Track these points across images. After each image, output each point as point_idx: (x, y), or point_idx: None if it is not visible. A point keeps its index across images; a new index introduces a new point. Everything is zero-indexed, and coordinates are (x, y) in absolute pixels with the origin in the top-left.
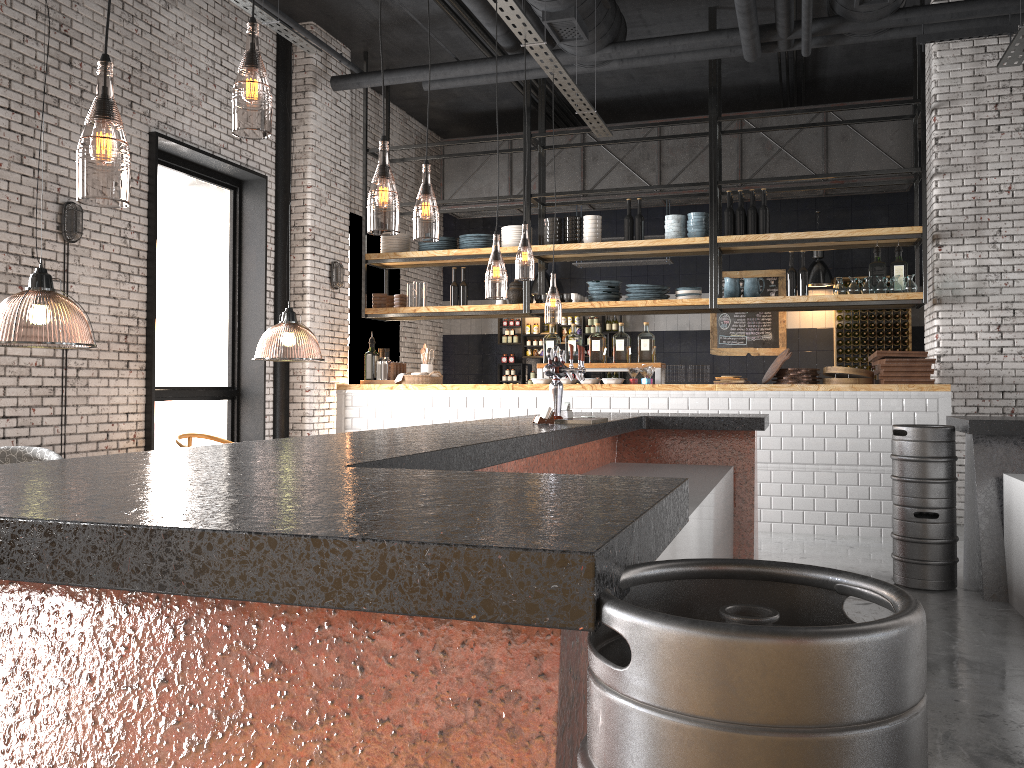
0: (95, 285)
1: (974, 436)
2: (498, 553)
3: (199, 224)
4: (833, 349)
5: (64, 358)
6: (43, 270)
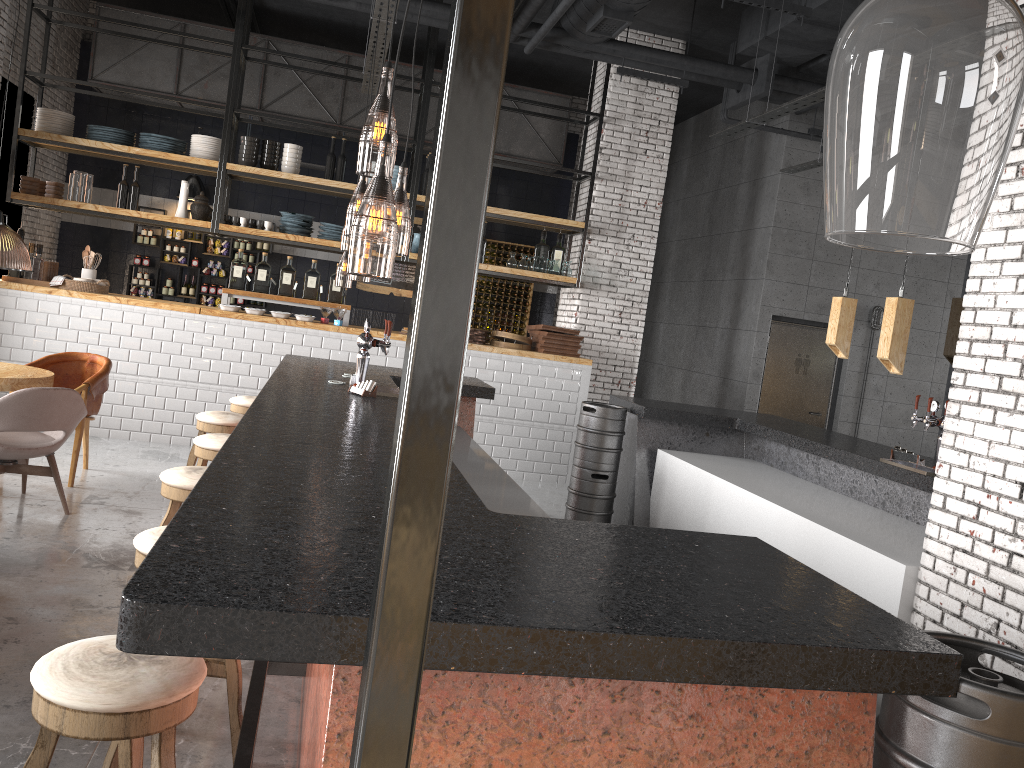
0: None
1: (638, 417)
2: (912, 655)
3: None
4: None
5: None
6: None
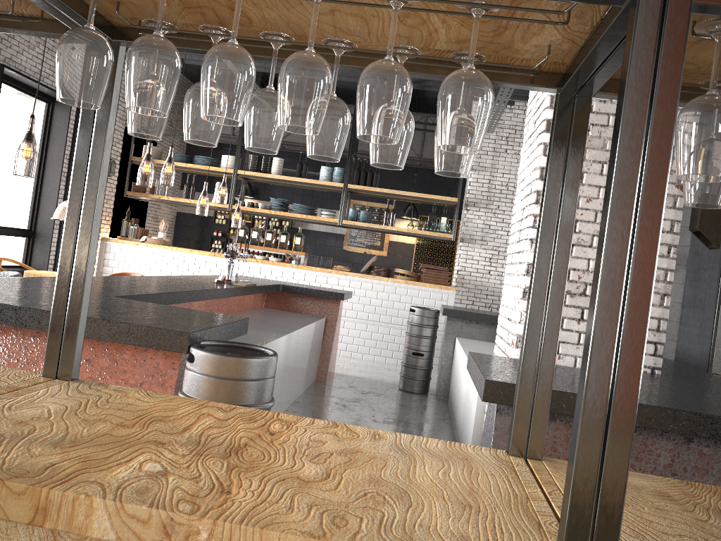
0: None
1: (448, 316)
2: (163, 330)
3: (22, 123)
4: (413, 256)
5: None
6: None
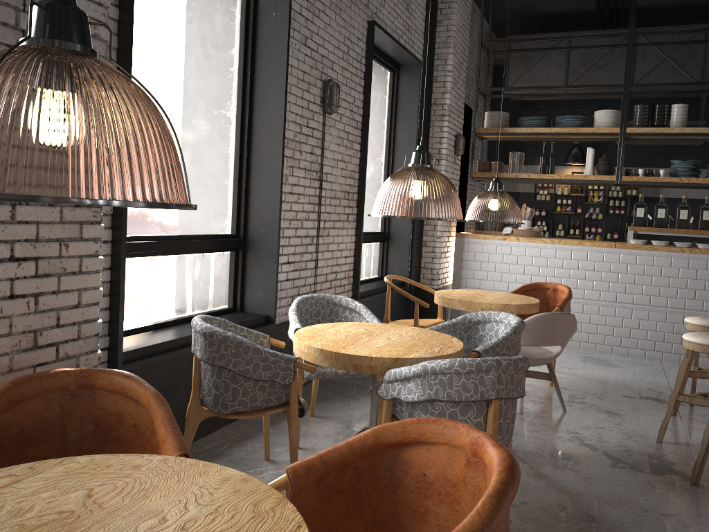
0: (336, 151)
1: None
2: None
3: (374, 100)
4: None
5: (318, 212)
6: (424, 148)
